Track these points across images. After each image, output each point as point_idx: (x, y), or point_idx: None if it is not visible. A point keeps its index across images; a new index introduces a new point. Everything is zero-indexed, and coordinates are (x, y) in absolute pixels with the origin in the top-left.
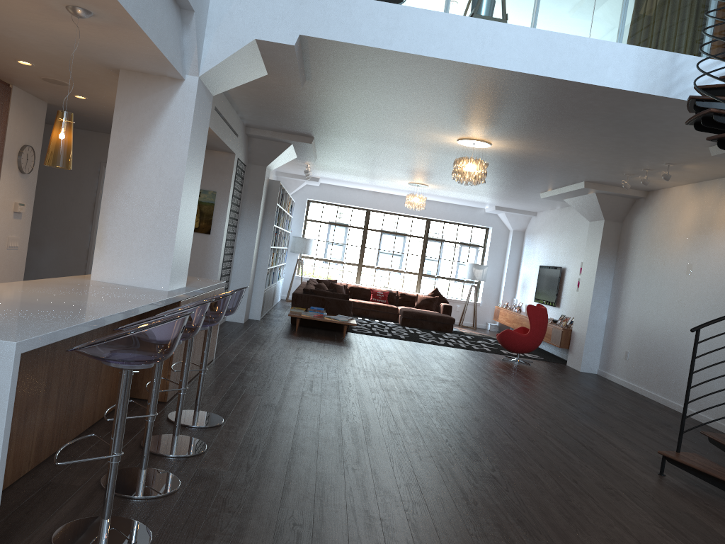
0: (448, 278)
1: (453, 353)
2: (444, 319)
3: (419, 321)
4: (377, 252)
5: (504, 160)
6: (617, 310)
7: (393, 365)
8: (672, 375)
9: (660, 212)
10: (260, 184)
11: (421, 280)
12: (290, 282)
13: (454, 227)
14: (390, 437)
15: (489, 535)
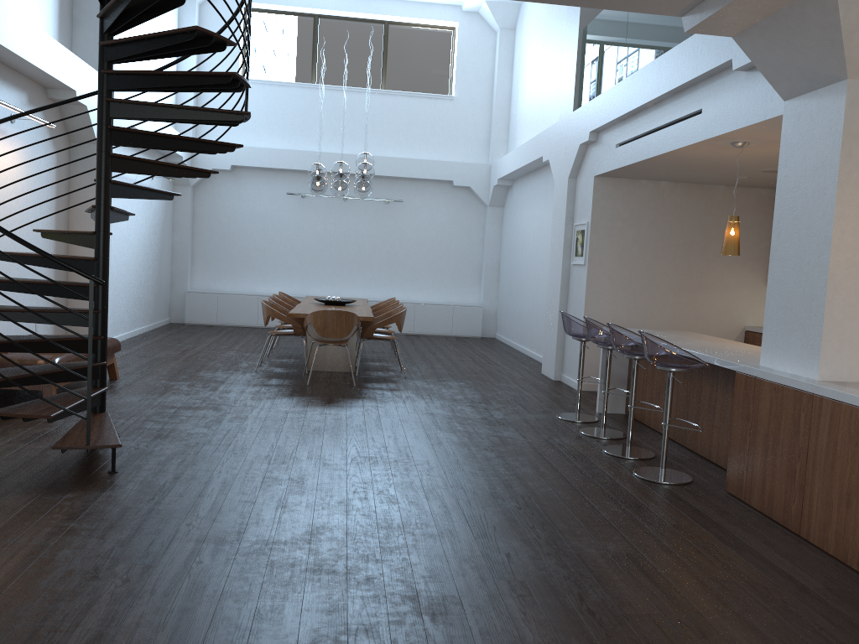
0: None
1: None
2: None
3: None
4: None
5: None
6: None
7: None
8: None
9: None
10: None
11: None
12: None
13: None
14: (461, 481)
15: (389, 425)
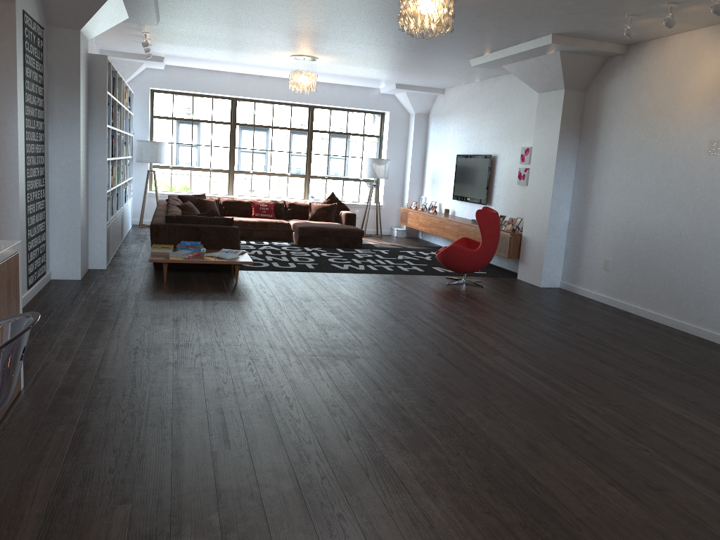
0: (341, 179)
1: (386, 284)
2: (351, 233)
3: (320, 239)
4: (251, 153)
5: (458, 1)
6: (587, 207)
7: (329, 330)
8: (692, 291)
9: (652, 71)
10: (75, 60)
11: (309, 184)
12: (142, 202)
13: (343, 115)
14: None
15: None
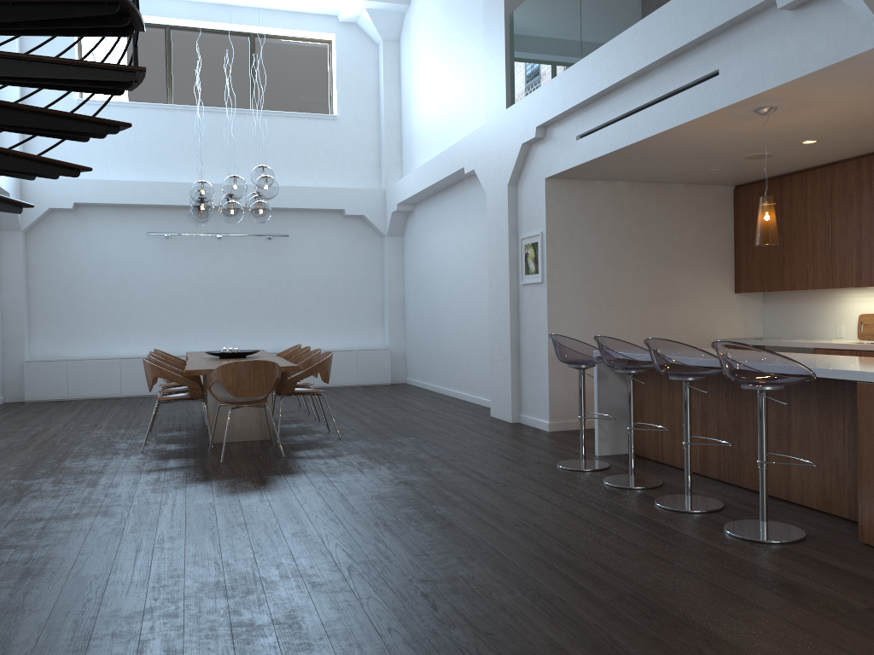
0: None
1: None
2: None
3: None
4: None
5: None
6: None
7: None
8: None
9: None
10: None
11: None
12: None
13: None
14: (528, 582)
15: (364, 505)
